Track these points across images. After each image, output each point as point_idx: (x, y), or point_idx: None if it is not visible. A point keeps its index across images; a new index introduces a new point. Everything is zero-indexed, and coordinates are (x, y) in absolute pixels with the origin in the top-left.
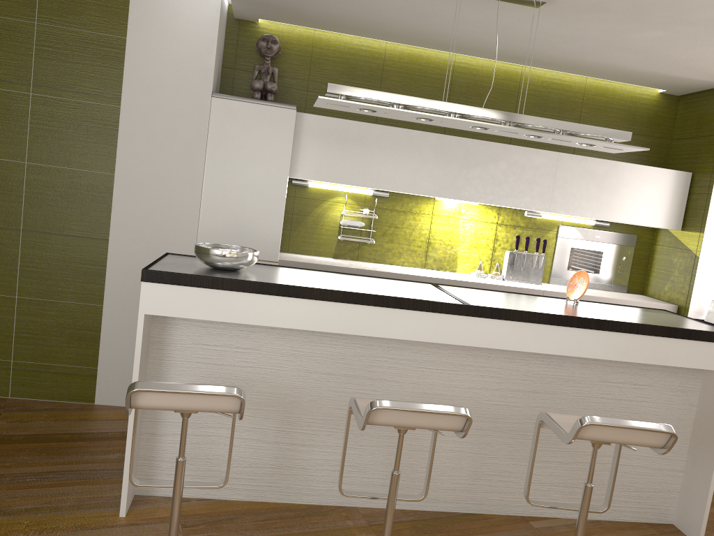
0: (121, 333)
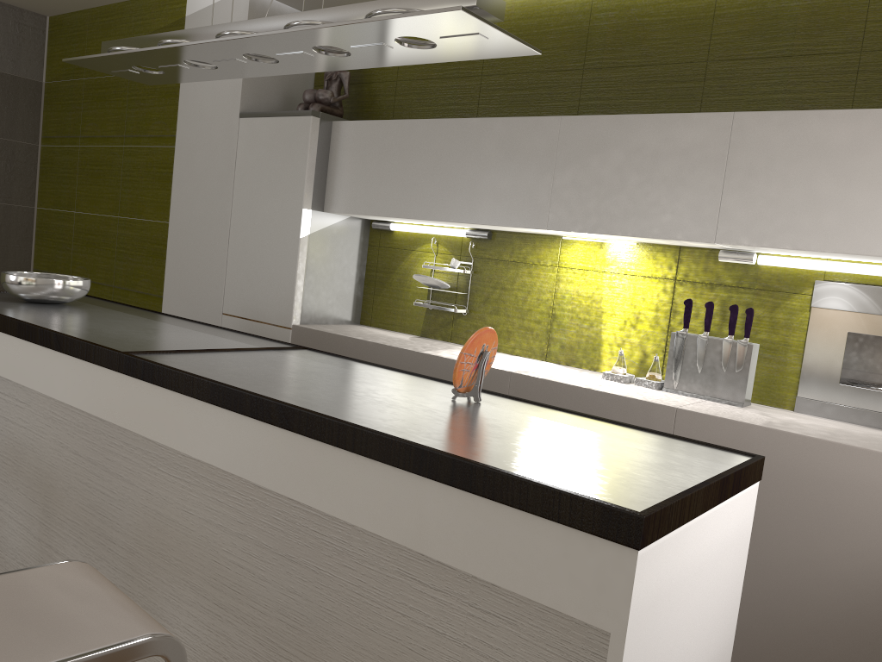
0: None
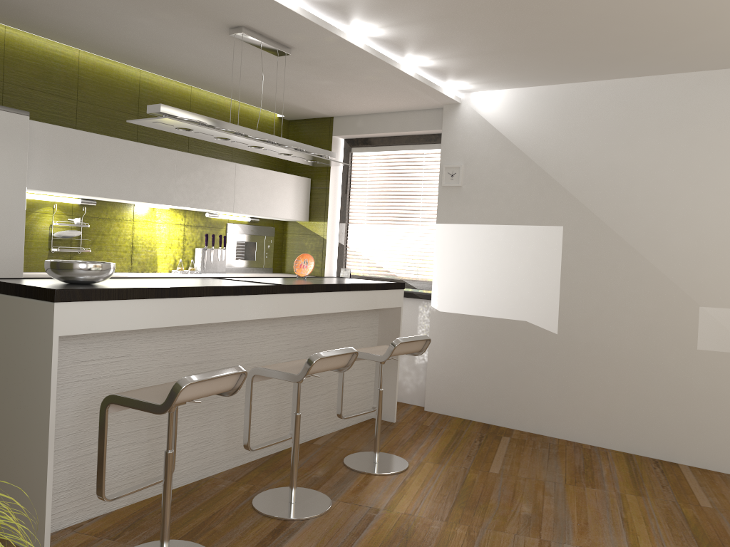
0: None
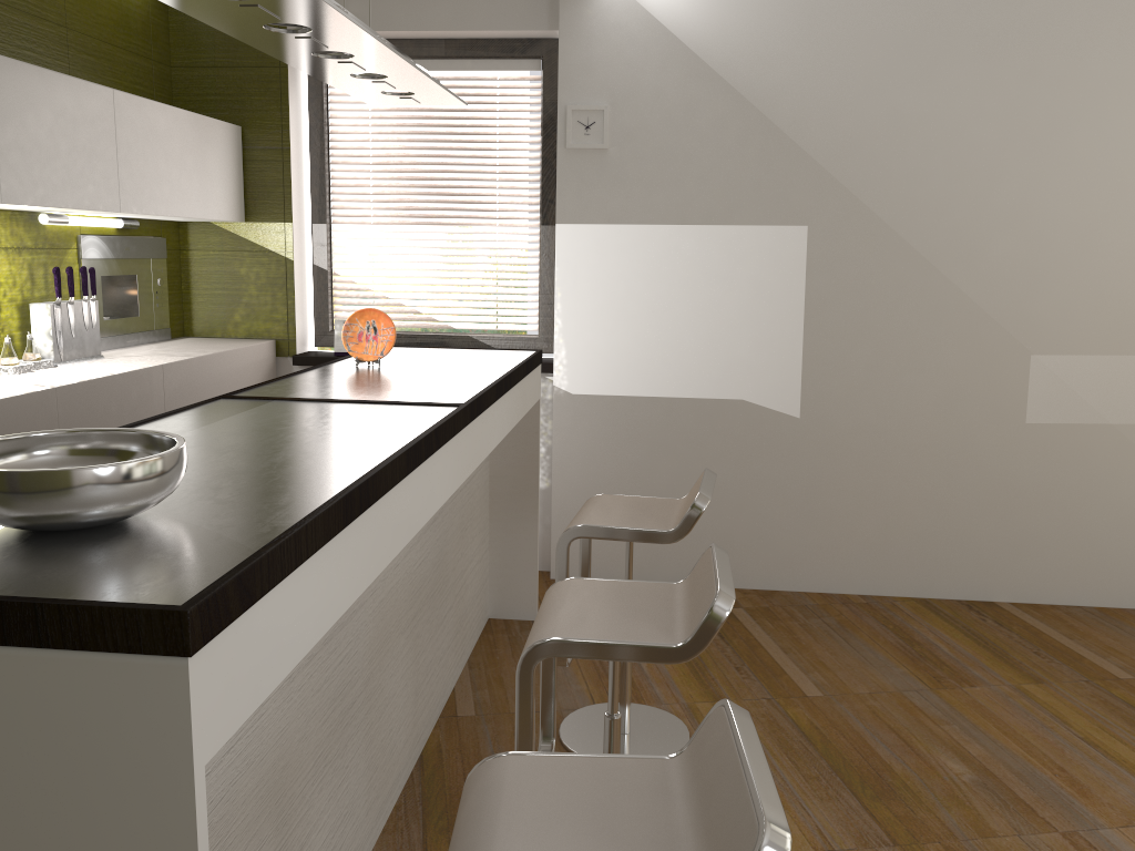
0: None
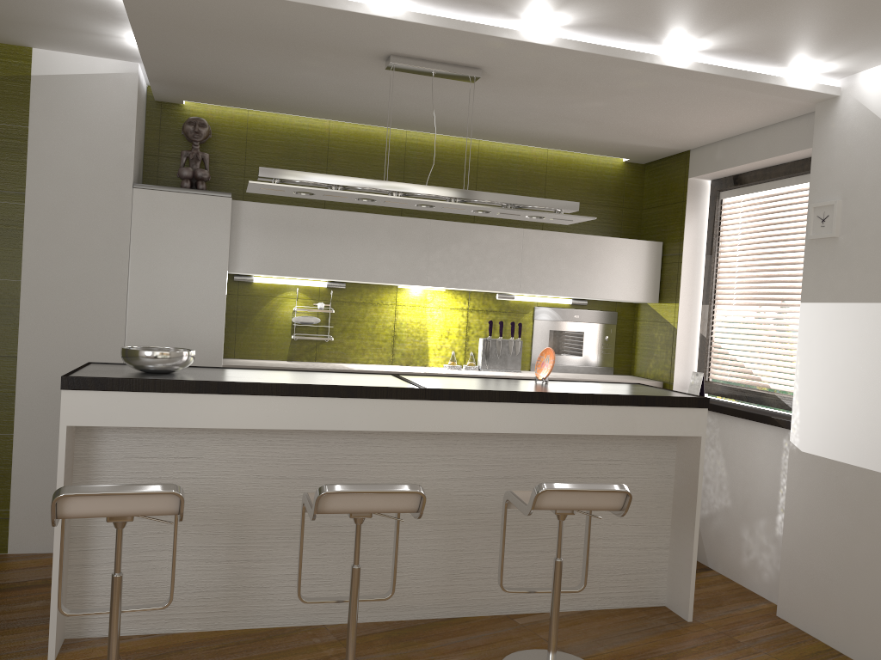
0: (38, 466)
